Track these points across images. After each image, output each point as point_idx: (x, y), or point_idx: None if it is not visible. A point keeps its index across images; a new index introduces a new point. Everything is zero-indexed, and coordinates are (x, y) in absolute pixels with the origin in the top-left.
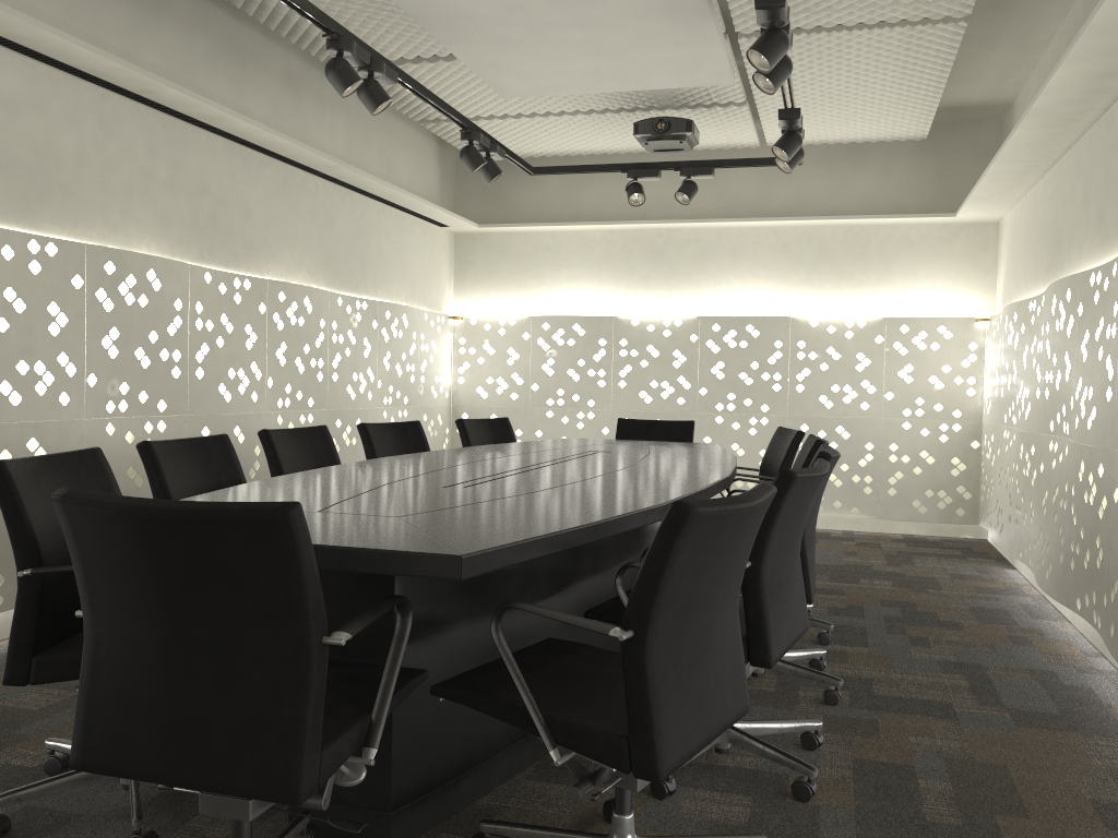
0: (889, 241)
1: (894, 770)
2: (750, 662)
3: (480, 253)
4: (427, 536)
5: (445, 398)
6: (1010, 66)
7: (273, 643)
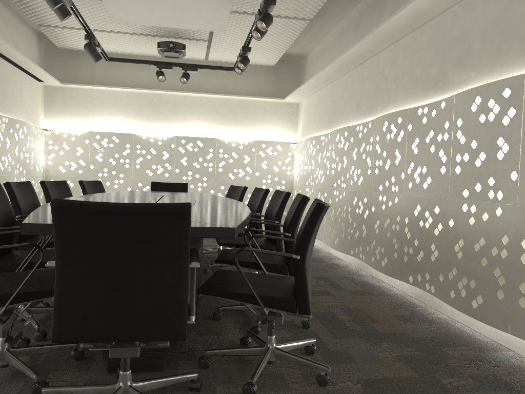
0: (256, 108)
1: (328, 314)
2: (289, 274)
3: (60, 97)
4: (199, 222)
5: (42, 172)
6: (311, 40)
7: (170, 268)
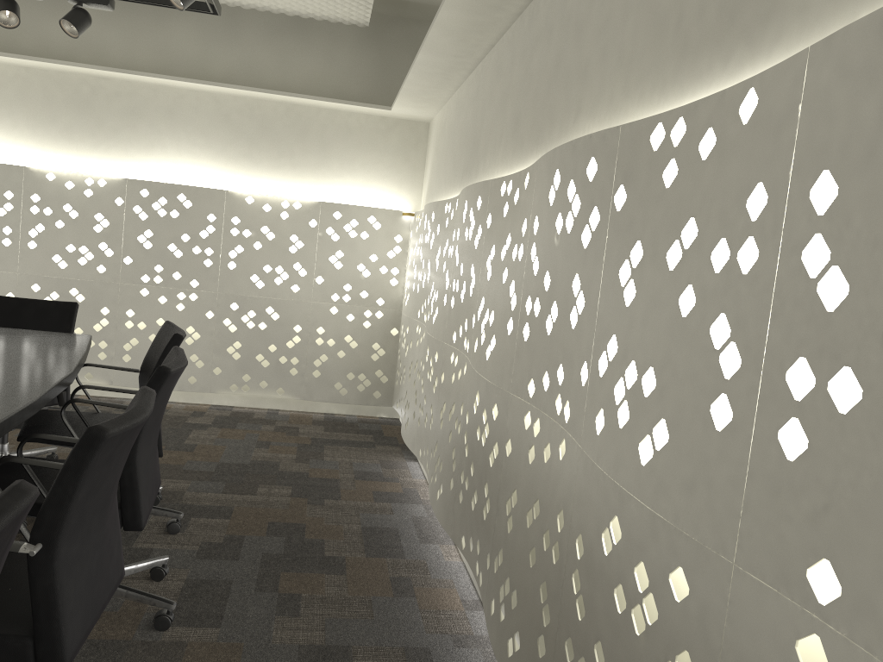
0: (329, 126)
1: None
2: None
3: None
4: None
5: None
6: None
7: None
